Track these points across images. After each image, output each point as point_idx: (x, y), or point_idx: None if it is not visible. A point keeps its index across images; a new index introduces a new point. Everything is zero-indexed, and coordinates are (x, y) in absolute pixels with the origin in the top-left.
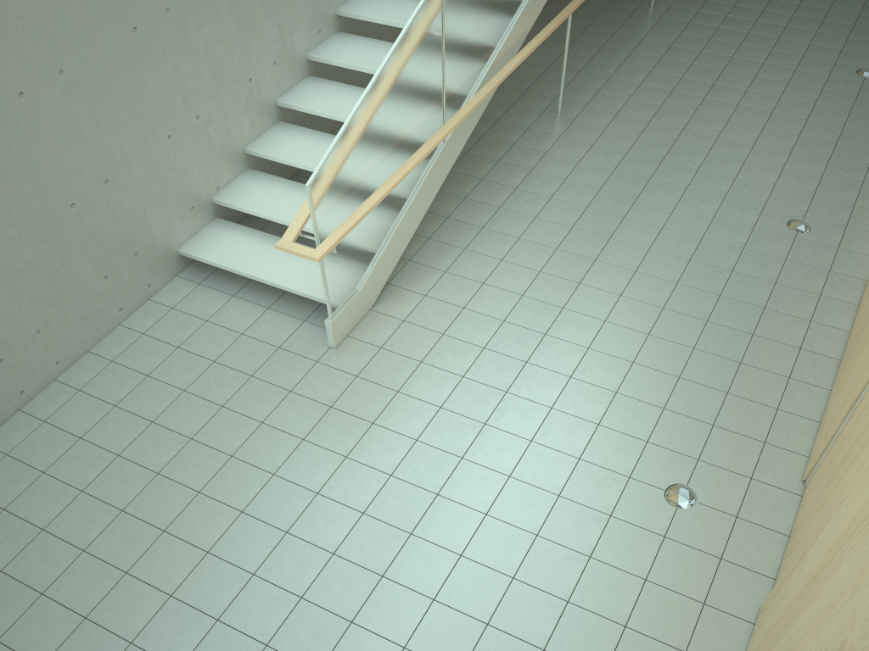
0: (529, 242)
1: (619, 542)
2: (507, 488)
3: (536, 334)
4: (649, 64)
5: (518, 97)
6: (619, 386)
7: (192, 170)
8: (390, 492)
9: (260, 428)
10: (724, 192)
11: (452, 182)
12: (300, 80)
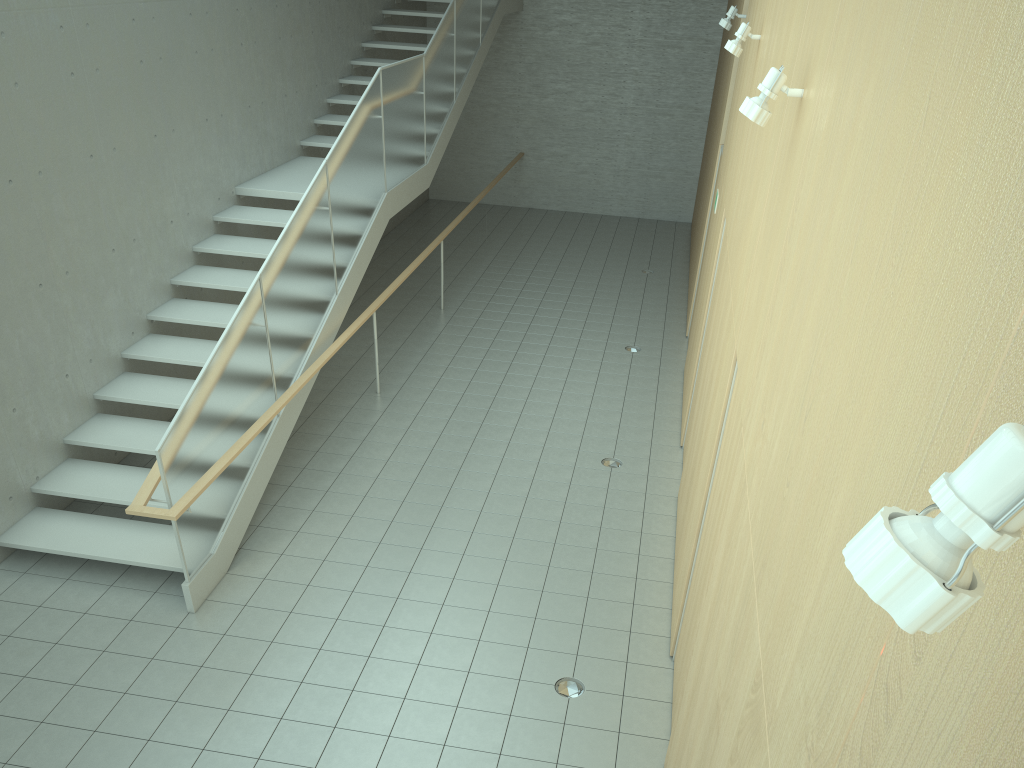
0: (376, 498)
1: (524, 736)
2: (405, 709)
3: (401, 573)
4: (451, 351)
5: (337, 383)
6: (491, 606)
7: (9, 460)
8: (284, 733)
9: (123, 698)
10: (542, 443)
11: (288, 456)
12: (117, 375)
